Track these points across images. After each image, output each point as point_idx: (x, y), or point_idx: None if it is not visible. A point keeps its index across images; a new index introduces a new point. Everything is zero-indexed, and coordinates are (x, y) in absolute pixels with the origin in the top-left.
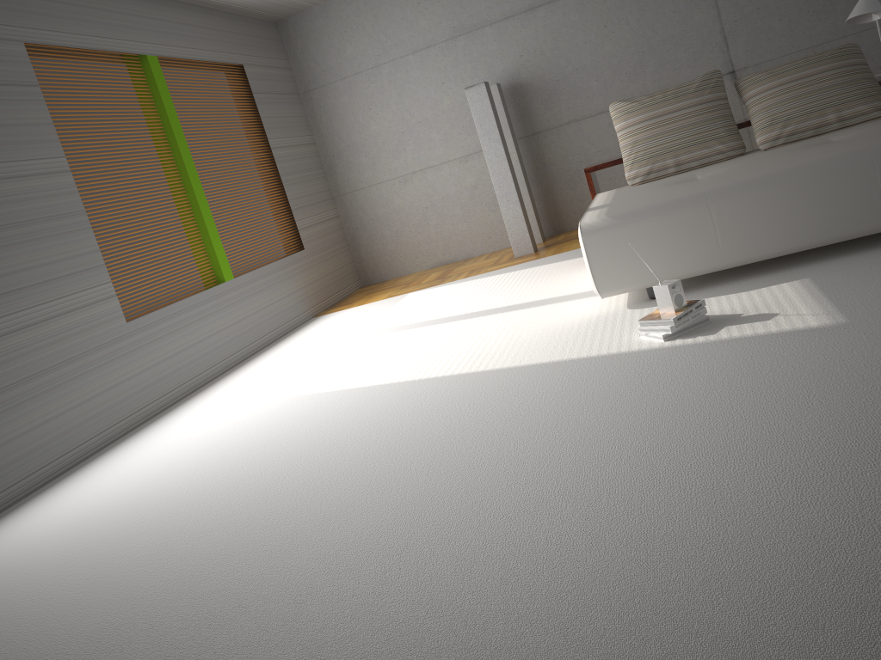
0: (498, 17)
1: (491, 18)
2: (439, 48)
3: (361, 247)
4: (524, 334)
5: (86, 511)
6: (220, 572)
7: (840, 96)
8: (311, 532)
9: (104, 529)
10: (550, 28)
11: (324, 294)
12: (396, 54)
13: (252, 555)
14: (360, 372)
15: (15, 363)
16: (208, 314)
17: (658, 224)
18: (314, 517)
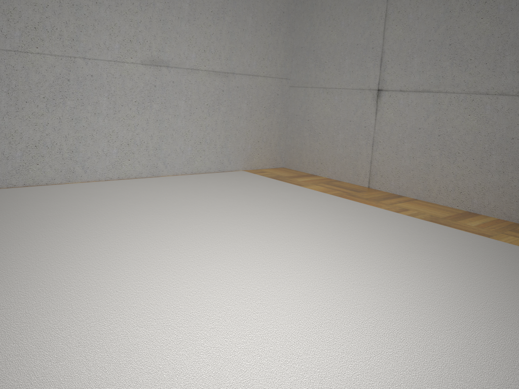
0: None
1: None
2: None
3: None
4: None
5: None
6: None
7: None
8: None
9: None
10: None
11: None
12: None
13: None
14: None
15: None
16: None
17: None
18: None
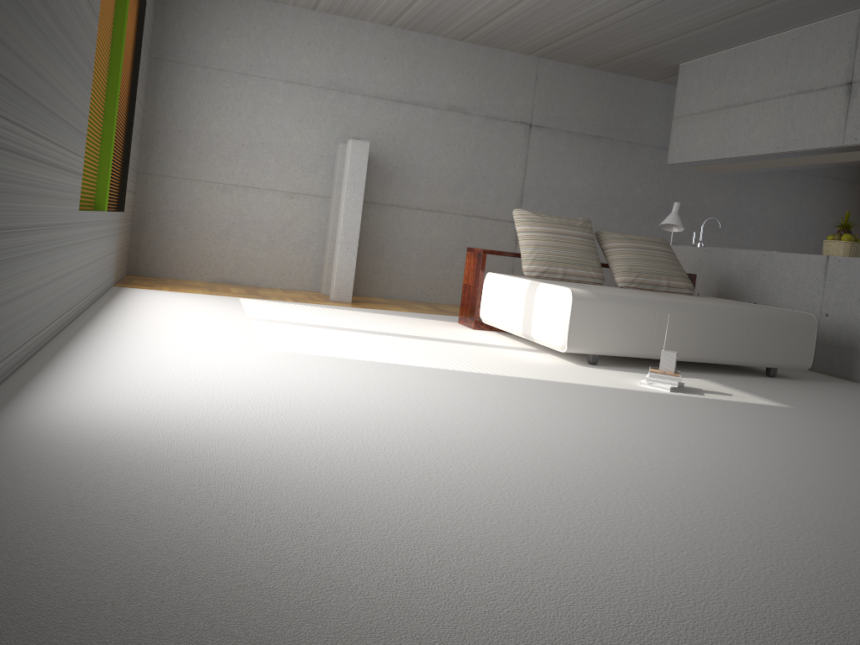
0: (371, 93)
1: (365, 90)
2: (310, 90)
3: (146, 233)
4: (505, 361)
5: (212, 399)
6: (579, 466)
7: (669, 270)
8: (612, 452)
9: (300, 418)
10: (407, 124)
11: (119, 266)
12: (268, 74)
13: (585, 459)
14: (349, 350)
15: (47, 202)
16: (95, 238)
17: (623, 310)
18: (589, 444)
